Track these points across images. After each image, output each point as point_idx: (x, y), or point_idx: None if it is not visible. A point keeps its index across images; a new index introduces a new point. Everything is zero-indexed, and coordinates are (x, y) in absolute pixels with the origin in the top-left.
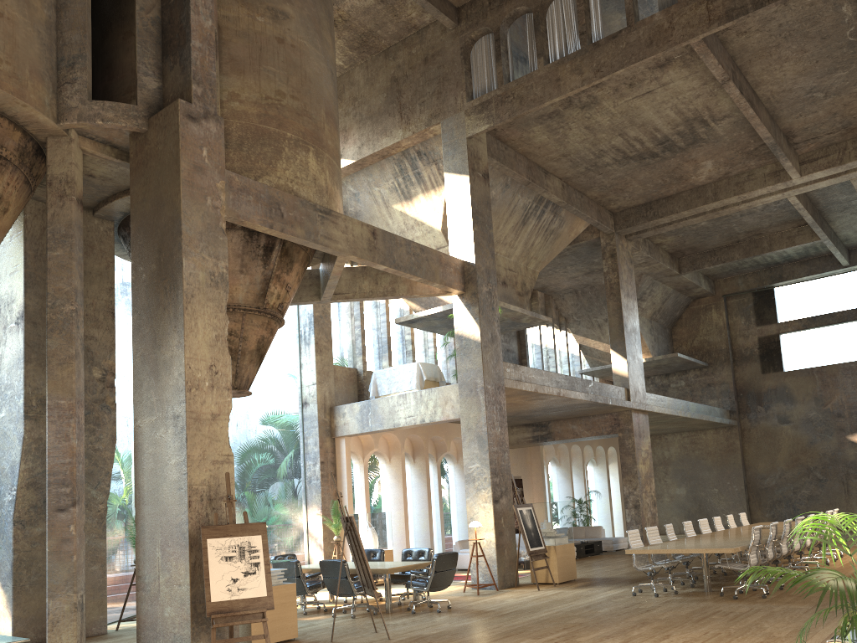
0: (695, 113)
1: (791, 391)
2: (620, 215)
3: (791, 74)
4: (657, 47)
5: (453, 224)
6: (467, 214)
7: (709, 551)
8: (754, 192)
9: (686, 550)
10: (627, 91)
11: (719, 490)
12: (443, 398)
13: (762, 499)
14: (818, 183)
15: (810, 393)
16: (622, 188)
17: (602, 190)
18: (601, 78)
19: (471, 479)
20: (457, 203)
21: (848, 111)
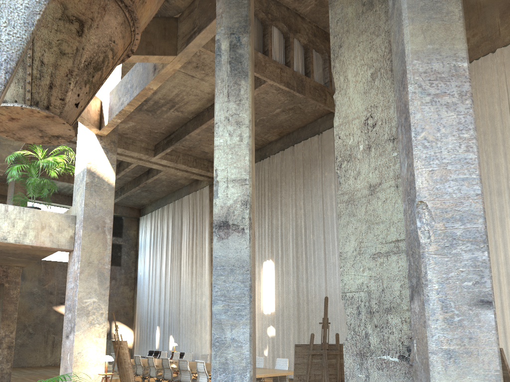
0: (179, 100)
1: (24, 272)
2: None
3: None
4: (258, 70)
5: None
6: (116, 72)
7: (290, 373)
8: (133, 153)
9: (280, 373)
10: (189, 67)
11: None
12: (39, 222)
13: None
14: (155, 165)
15: (37, 275)
16: None
17: None
18: None
19: (85, 312)
20: None
21: (203, 143)
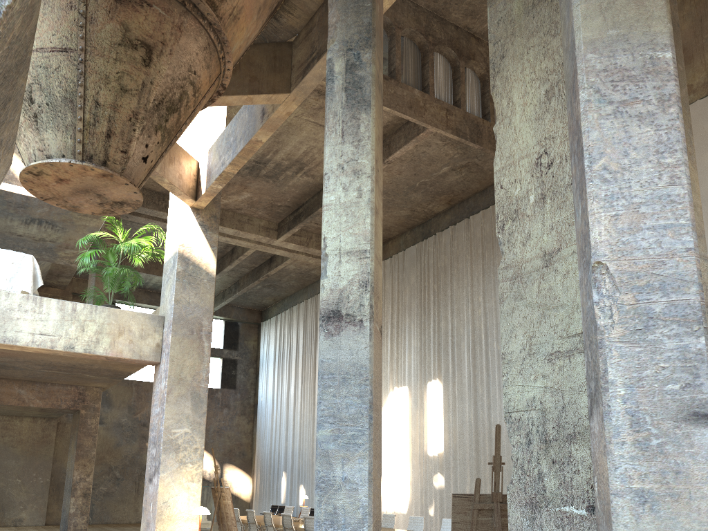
0: (309, 160)
1: (111, 396)
2: None
3: None
4: (414, 114)
5: (197, 122)
6: (219, 124)
7: None
8: (249, 234)
9: None
10: (320, 115)
11: (22, 481)
12: (116, 325)
13: (61, 493)
14: (279, 251)
15: (126, 401)
16: None
17: None
18: None
19: (174, 447)
20: None
21: None
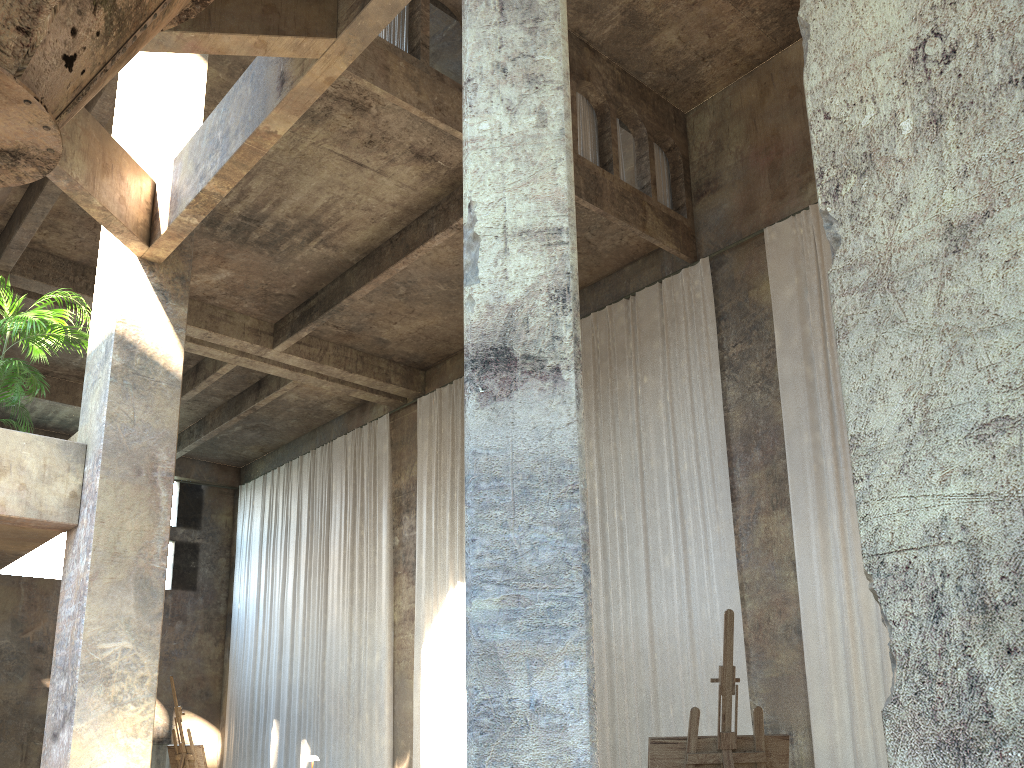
0: (330, 220)
1: None
2: (28, 254)
3: (432, 258)
4: None
5: (153, 117)
6: (192, 125)
7: None
8: (227, 338)
9: None
10: (354, 144)
11: None
12: None
13: None
14: (275, 368)
15: (9, 611)
16: (99, 225)
17: (77, 208)
18: (442, 122)
19: (101, 676)
20: (171, 88)
21: (380, 319)
